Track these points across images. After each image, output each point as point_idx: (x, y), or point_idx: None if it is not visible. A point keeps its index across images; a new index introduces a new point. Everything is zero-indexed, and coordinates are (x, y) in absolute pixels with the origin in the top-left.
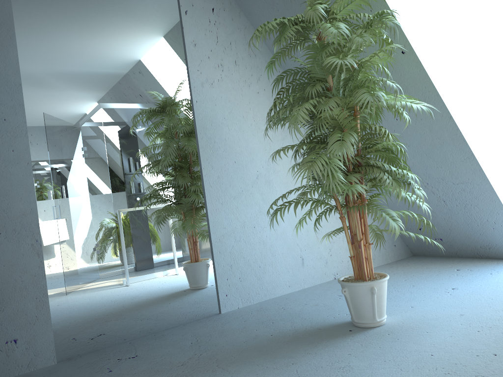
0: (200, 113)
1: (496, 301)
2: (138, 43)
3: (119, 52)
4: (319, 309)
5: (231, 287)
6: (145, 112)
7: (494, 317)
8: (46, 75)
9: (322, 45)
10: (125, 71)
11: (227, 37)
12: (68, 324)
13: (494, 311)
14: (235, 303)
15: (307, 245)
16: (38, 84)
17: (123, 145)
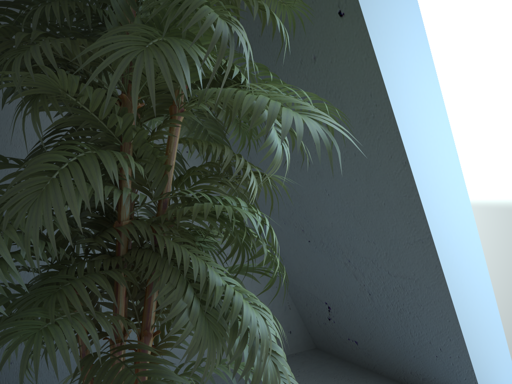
0: None
1: None
2: None
3: None
4: None
5: None
6: None
7: None
8: None
9: None
10: None
11: None
12: None
13: None
14: None
15: None
16: None
17: None
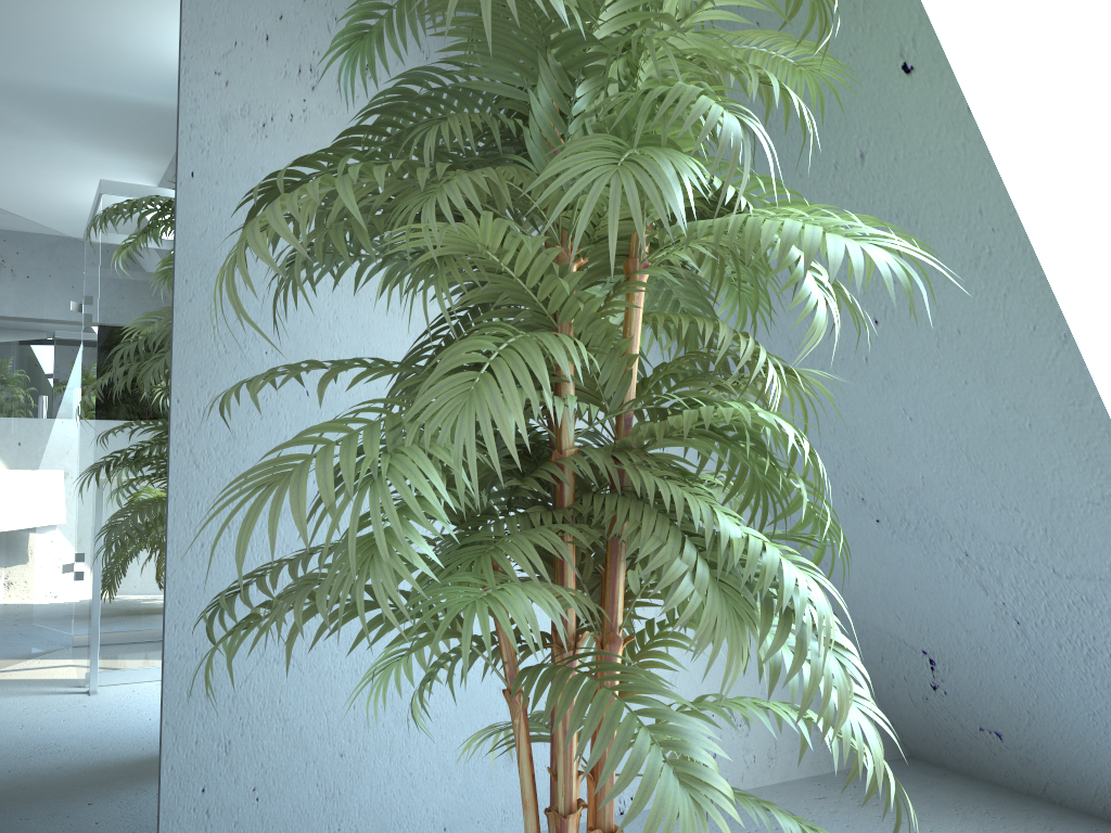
0: (200, 214)
1: None
2: None
3: None
4: None
5: (213, 820)
6: None
7: None
8: None
9: None
10: None
11: None
12: None
13: None
14: None
15: None
16: None
17: None
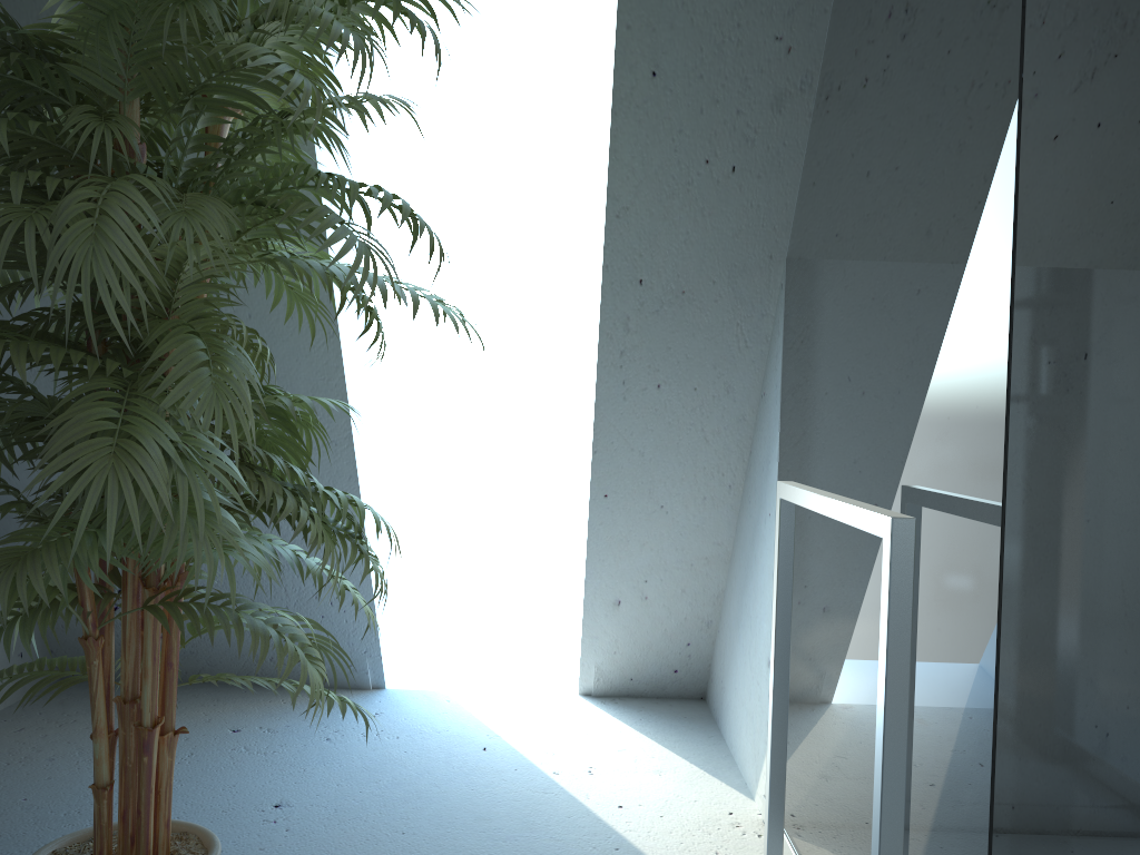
0: None
1: (418, 838)
2: None
3: None
4: None
5: None
6: None
7: None
8: None
9: None
10: None
11: None
12: None
13: None
14: None
15: None
16: None
17: None
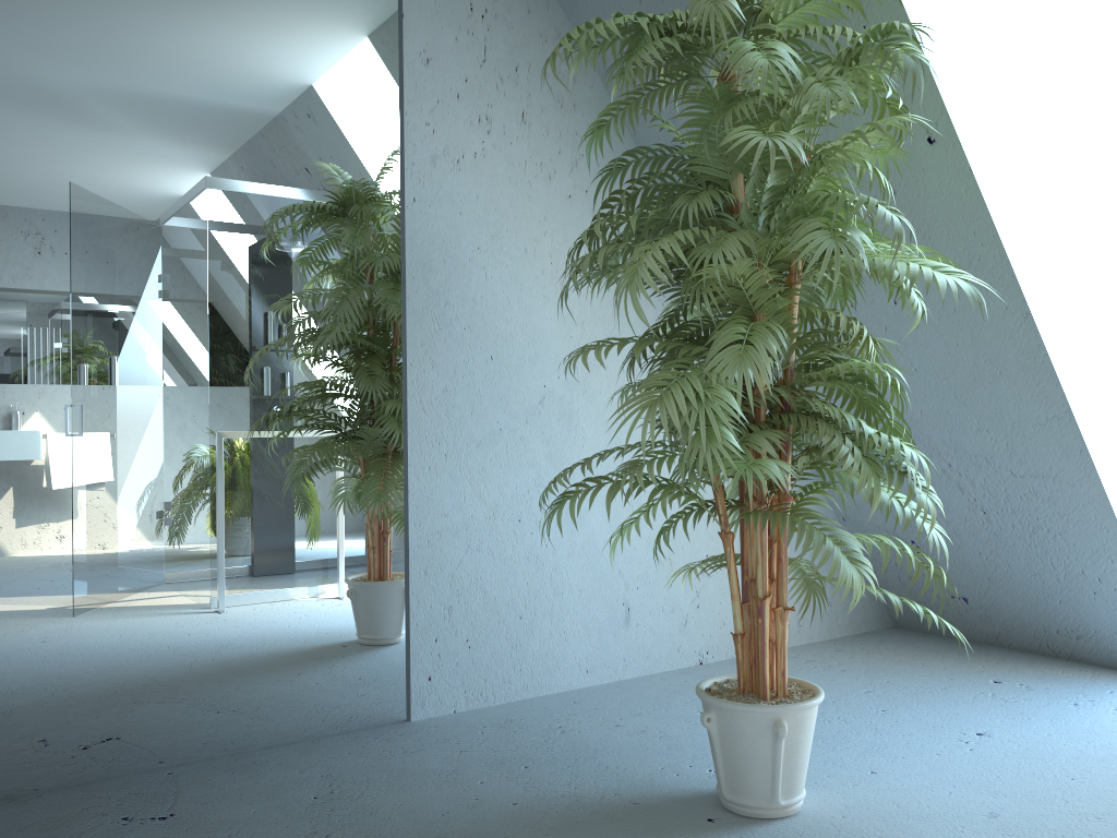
0: (420, 228)
1: (1083, 786)
2: (284, 40)
3: (233, 54)
4: (646, 746)
5: (443, 661)
6: (282, 211)
7: (1074, 834)
8: (39, 89)
9: (729, 95)
10: (242, 104)
11: (510, 52)
12: (18, 713)
13: (1077, 818)
14: (448, 700)
15: (643, 576)
16: (14, 109)
17: (214, 285)
